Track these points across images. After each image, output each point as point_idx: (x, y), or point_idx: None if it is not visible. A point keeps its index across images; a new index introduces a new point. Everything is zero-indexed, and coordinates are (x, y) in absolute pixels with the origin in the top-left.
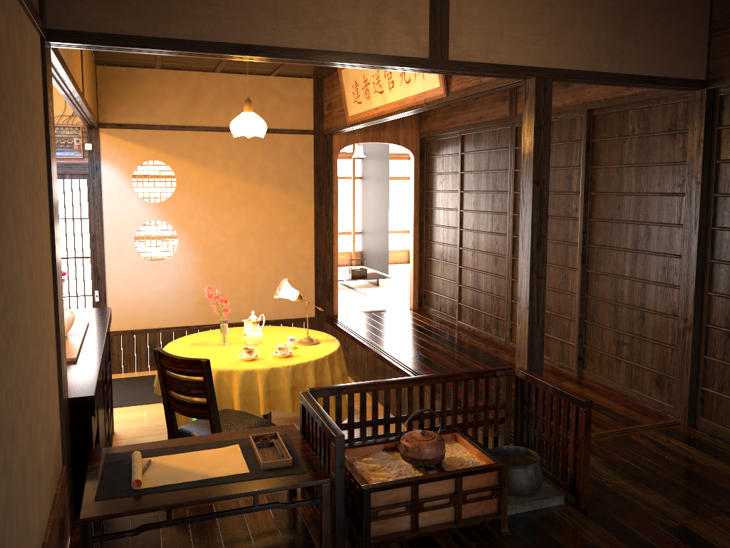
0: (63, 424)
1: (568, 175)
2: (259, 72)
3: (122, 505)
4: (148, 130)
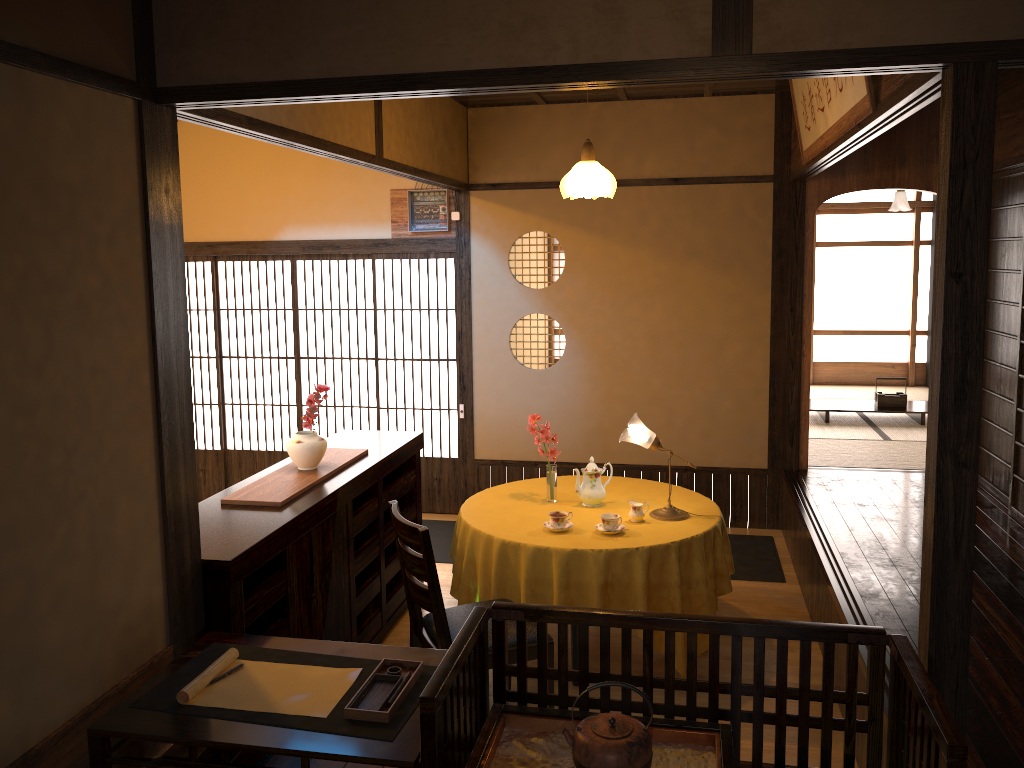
0: (169, 593)
1: None
2: (684, 93)
3: (144, 723)
4: (530, 190)
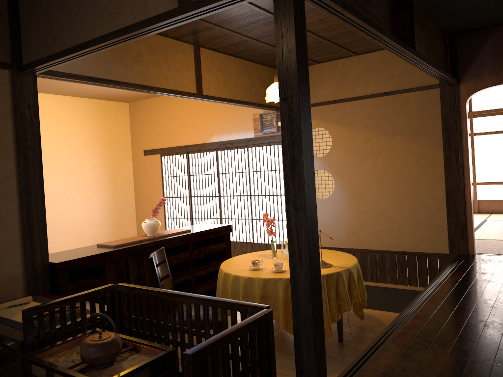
0: (26, 273)
1: None
2: None
3: None
4: (313, 107)
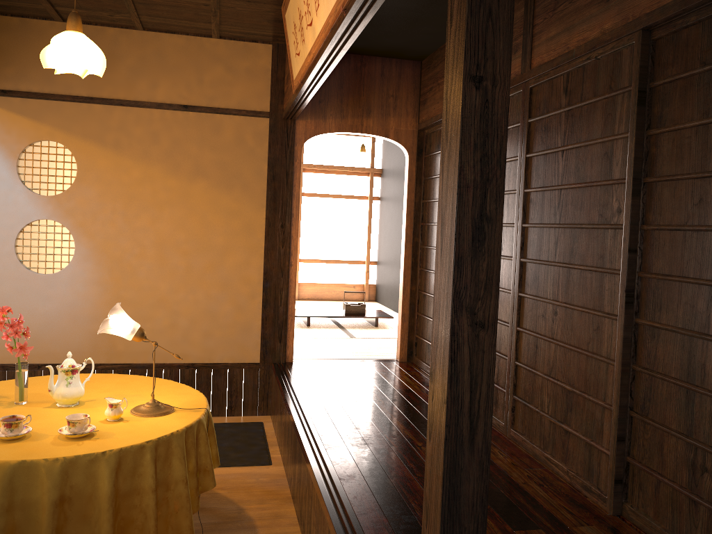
0: None
1: (607, 152)
2: (195, 30)
3: None
4: (43, 101)
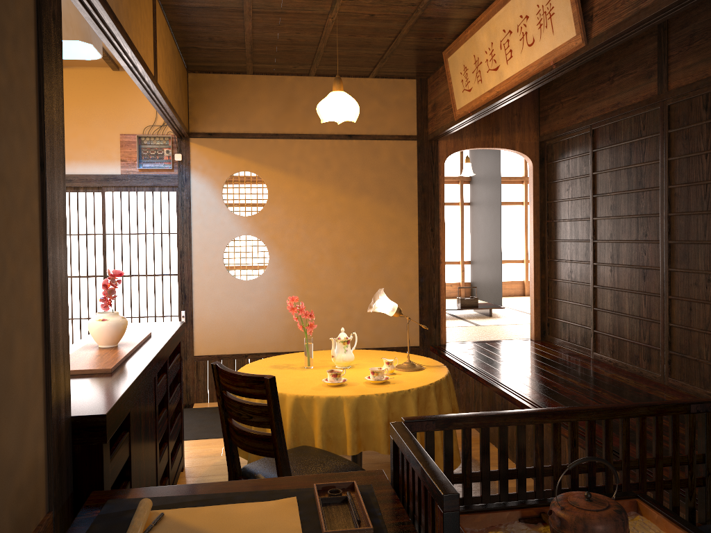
0: (50, 452)
1: None
2: (356, 73)
3: None
4: (239, 139)
